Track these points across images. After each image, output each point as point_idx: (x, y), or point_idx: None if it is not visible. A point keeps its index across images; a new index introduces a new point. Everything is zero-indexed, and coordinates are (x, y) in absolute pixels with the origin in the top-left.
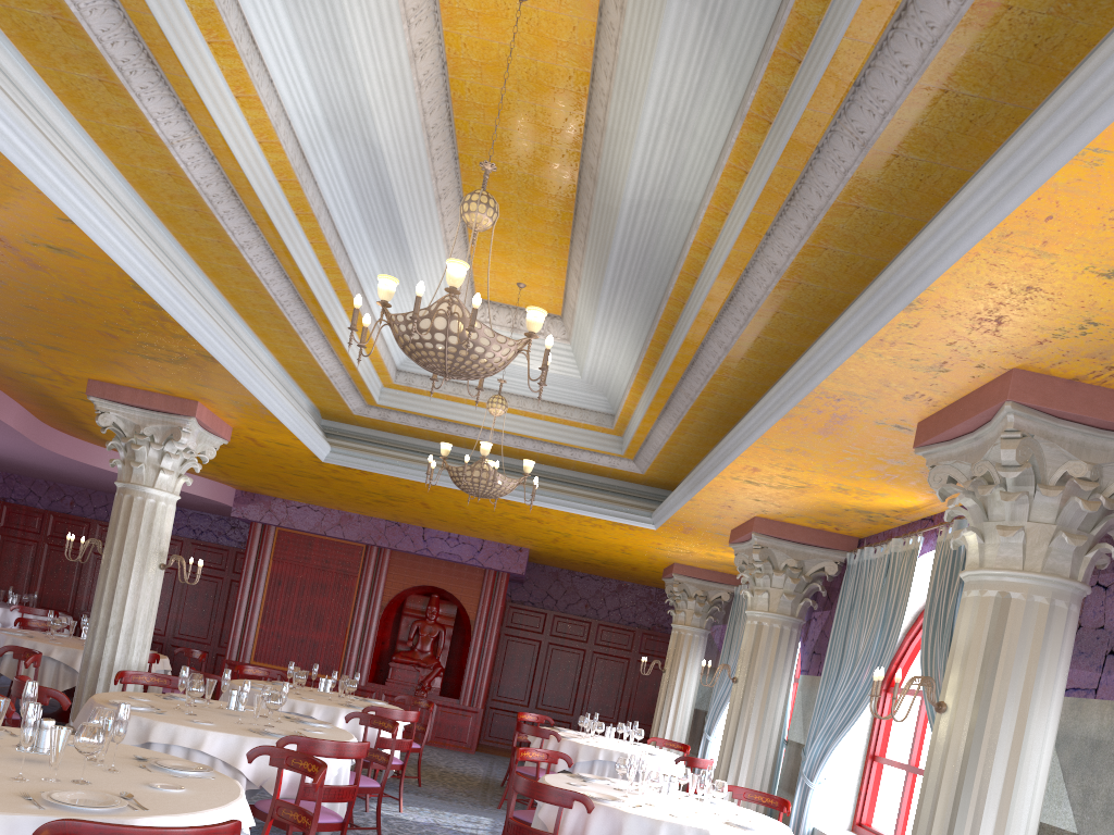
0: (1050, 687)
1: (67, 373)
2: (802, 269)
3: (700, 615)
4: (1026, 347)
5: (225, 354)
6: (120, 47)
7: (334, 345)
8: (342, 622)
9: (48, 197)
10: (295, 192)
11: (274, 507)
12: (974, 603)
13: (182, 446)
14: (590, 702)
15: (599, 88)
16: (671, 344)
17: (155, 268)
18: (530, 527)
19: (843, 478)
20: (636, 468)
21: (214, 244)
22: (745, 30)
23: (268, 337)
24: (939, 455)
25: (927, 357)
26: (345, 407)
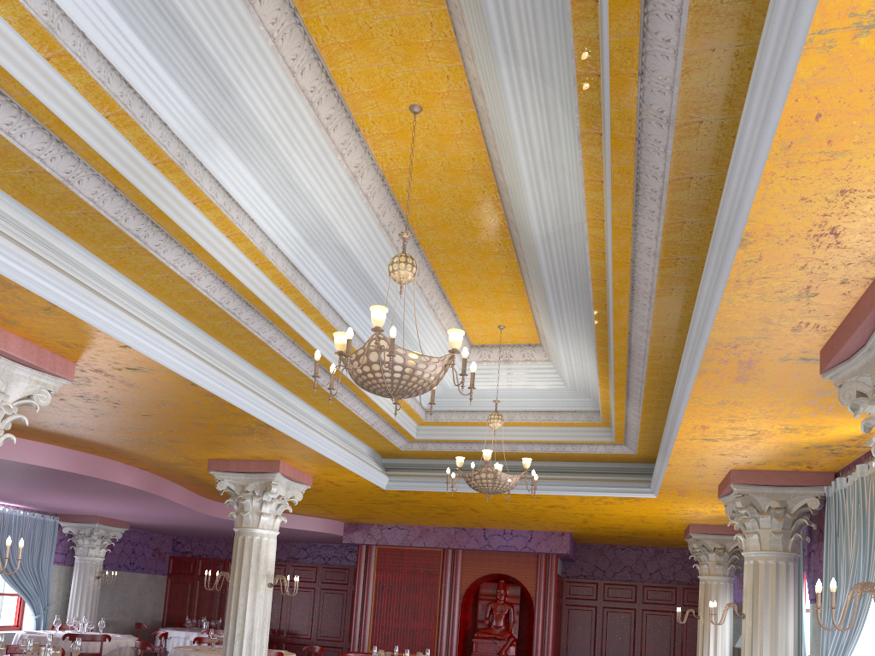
0: None
1: (194, 457)
2: (673, 245)
3: (721, 565)
4: None
5: (277, 421)
6: (131, 221)
7: (365, 400)
8: (432, 611)
9: (105, 332)
10: (295, 294)
11: (372, 531)
12: None
13: (273, 494)
14: (646, 653)
15: (494, 159)
16: (610, 340)
17: (201, 367)
18: (559, 514)
19: (785, 419)
20: (629, 449)
21: (250, 344)
22: (561, 71)
23: (317, 404)
24: (843, 374)
25: (789, 286)
26: (393, 445)
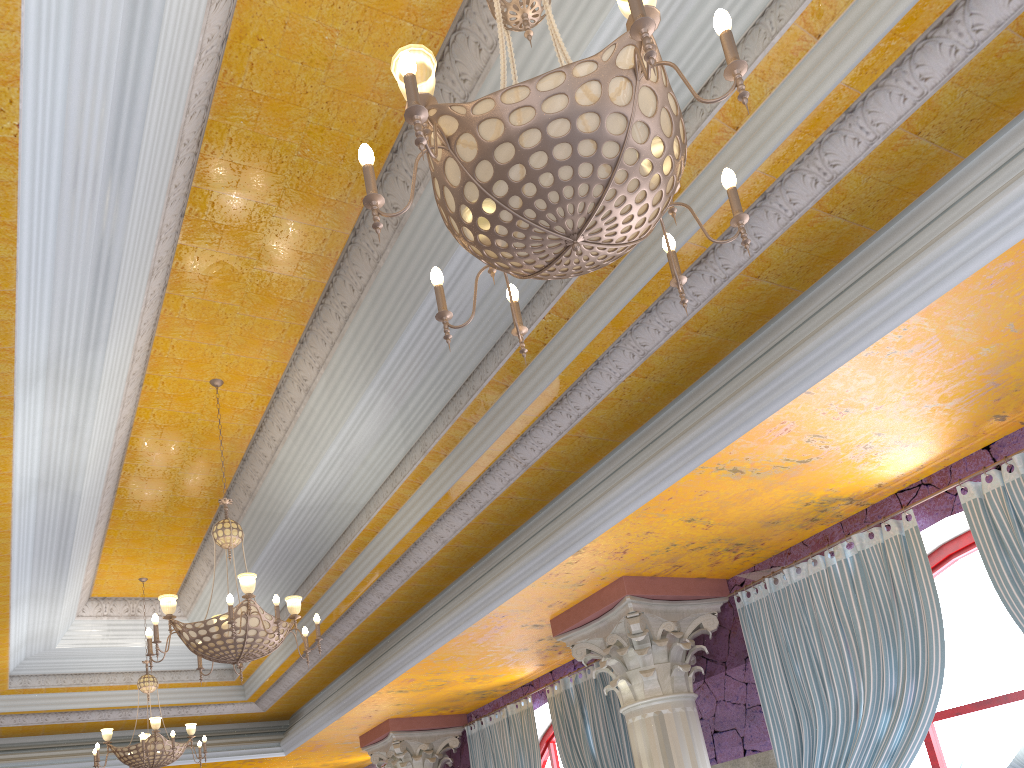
0: (705, 762)
1: None
2: (462, 537)
3: None
4: (634, 563)
5: None
6: None
7: None
8: None
9: None
10: (2, 540)
11: None
12: (641, 724)
13: None
14: None
15: (269, 436)
16: (324, 602)
17: None
18: None
19: (478, 670)
20: (259, 707)
21: None
22: (422, 405)
23: None
24: (574, 637)
25: (574, 578)
26: None
